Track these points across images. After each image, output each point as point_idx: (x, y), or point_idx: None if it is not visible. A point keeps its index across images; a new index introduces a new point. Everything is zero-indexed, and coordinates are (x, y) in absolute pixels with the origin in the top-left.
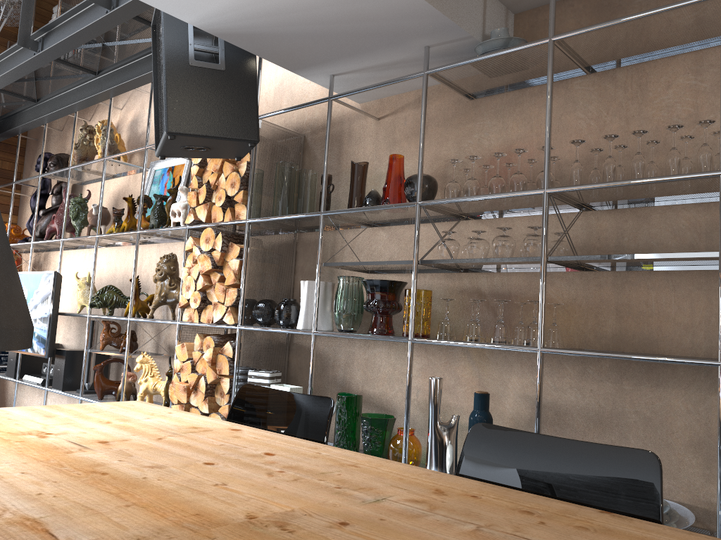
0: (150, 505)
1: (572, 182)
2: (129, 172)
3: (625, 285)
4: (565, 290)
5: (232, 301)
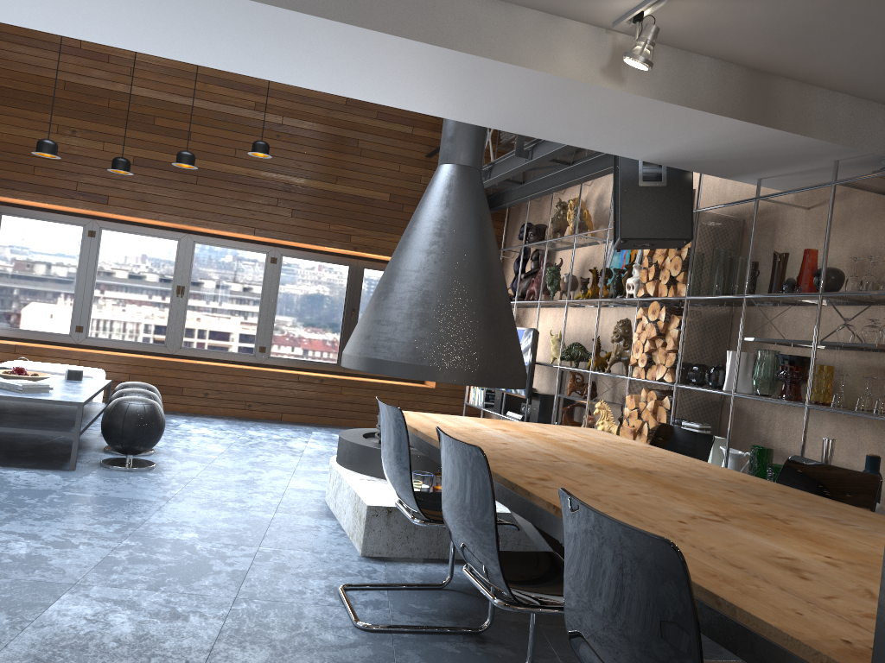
0: (594, 459)
1: None
2: (594, 243)
3: None
4: None
5: (671, 364)
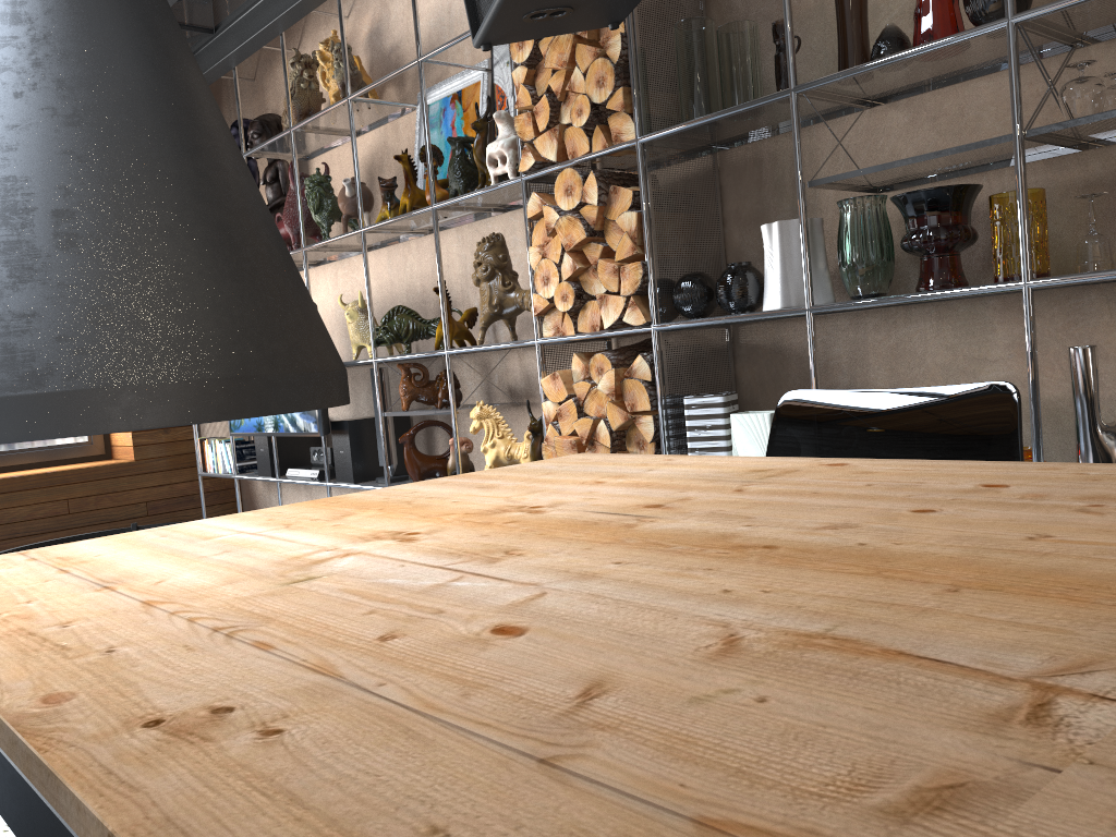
0: (997, 586)
1: None
2: (383, 120)
3: None
4: None
5: (635, 286)
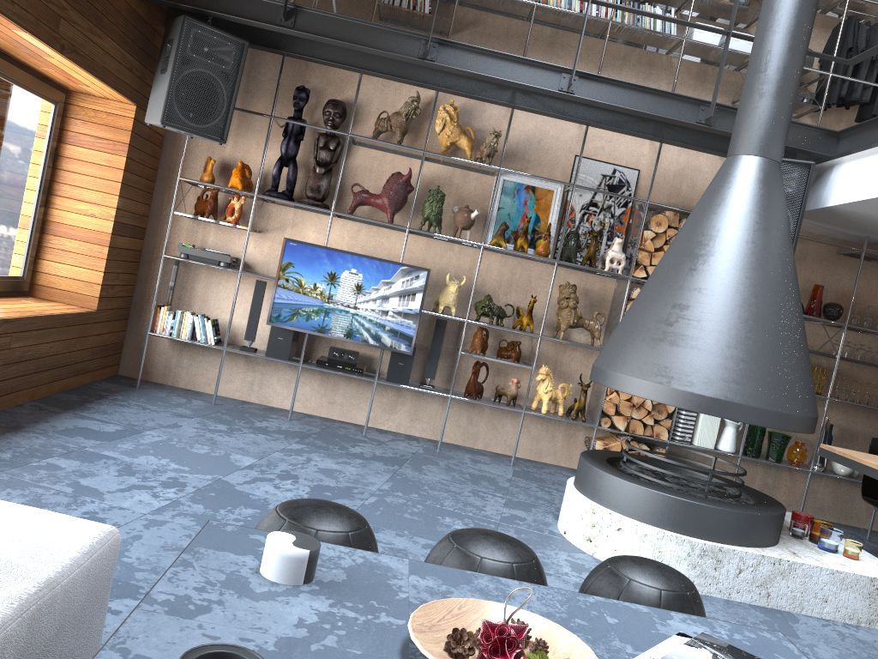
0: None
1: None
2: (458, 166)
3: None
4: (867, 375)
5: None
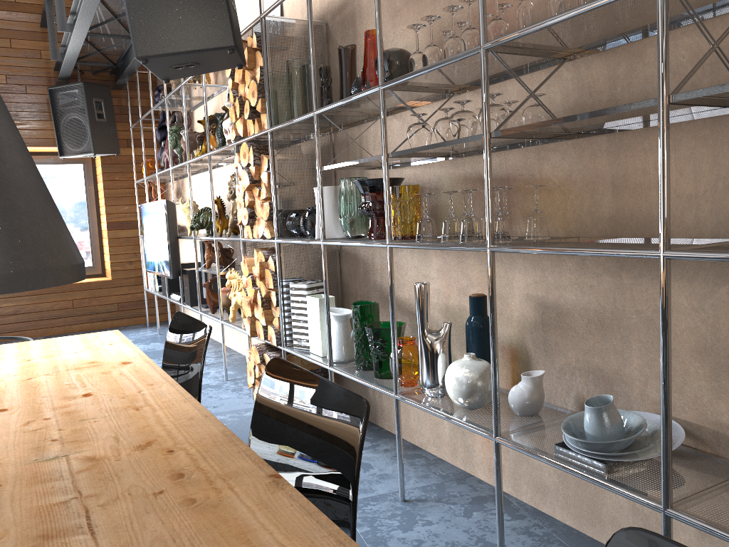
0: None
1: (518, 28)
2: (216, 92)
3: (620, 150)
4: (560, 166)
5: (267, 216)
